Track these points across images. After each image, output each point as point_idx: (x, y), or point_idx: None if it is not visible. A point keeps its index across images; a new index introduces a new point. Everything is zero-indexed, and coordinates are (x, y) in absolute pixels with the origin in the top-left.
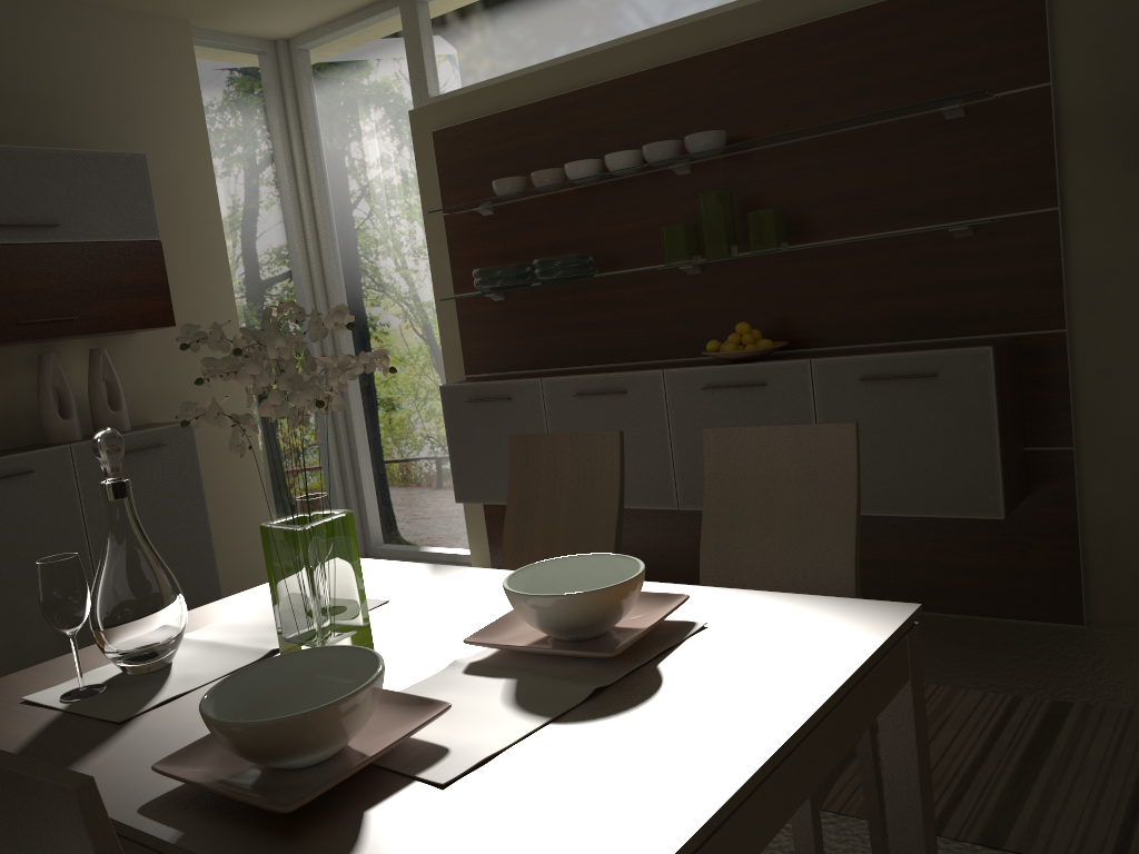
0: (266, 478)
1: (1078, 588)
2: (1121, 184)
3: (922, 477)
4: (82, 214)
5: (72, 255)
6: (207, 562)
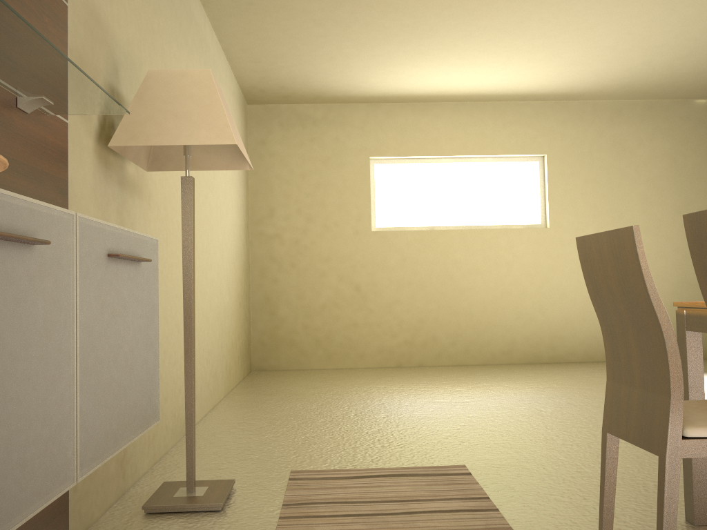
0: None
1: (67, 517)
2: (78, 122)
3: (133, 389)
4: None
5: None
6: None
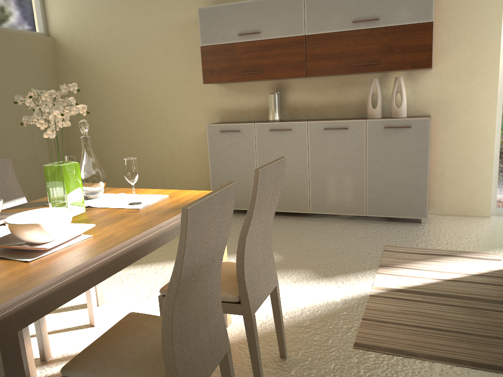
0: (502, 156)
1: None
2: None
3: None
4: (392, 12)
5: (383, 33)
6: (422, 188)
